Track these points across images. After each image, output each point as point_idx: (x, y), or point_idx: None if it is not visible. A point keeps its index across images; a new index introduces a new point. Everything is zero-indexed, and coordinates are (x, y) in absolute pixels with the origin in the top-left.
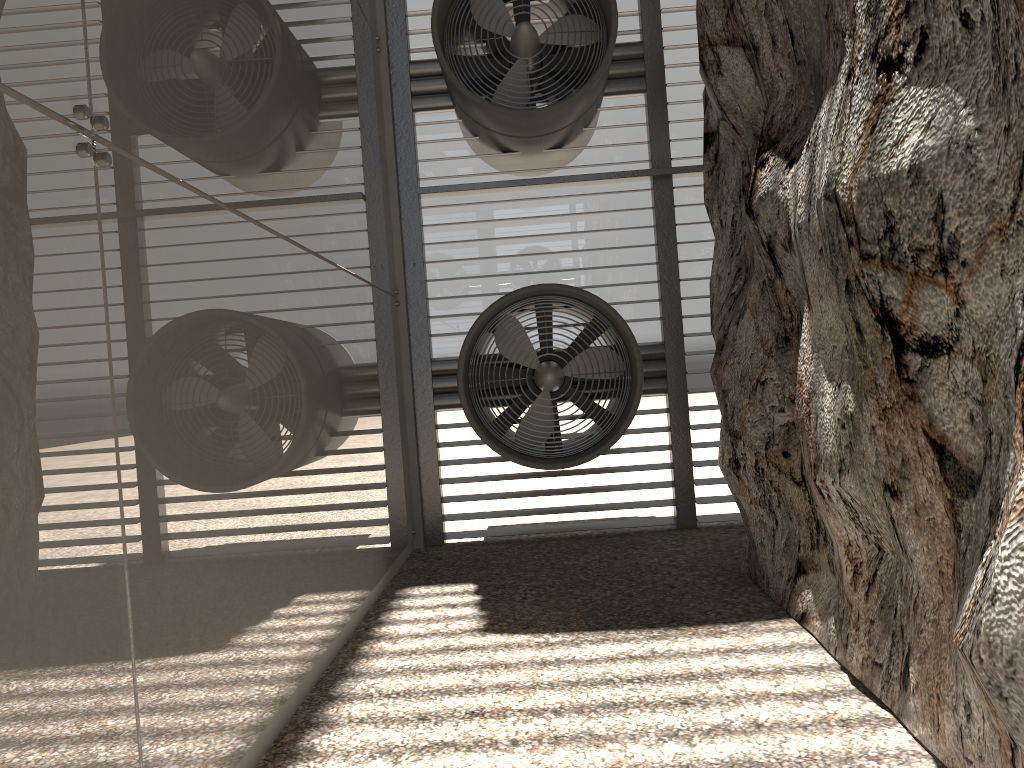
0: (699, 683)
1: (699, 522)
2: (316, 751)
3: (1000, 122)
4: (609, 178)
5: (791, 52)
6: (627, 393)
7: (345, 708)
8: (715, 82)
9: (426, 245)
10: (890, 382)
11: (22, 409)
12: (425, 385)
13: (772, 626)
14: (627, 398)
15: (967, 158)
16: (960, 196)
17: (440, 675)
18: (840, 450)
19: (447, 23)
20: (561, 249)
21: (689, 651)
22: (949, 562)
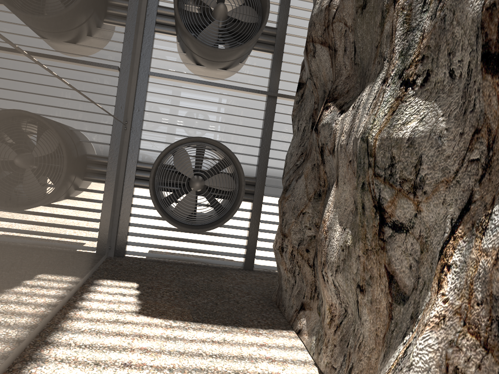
0: (245, 362)
1: (255, 268)
2: None
3: (458, 129)
4: (247, 91)
5: (353, 58)
6: (234, 200)
7: (54, 351)
8: (310, 60)
9: (147, 102)
10: (373, 238)
11: None
12: (131, 173)
13: (284, 334)
14: (233, 202)
15: (438, 142)
16: (430, 159)
17: (111, 337)
18: (338, 261)
19: None
20: (215, 120)
21: (242, 342)
22: (382, 331)
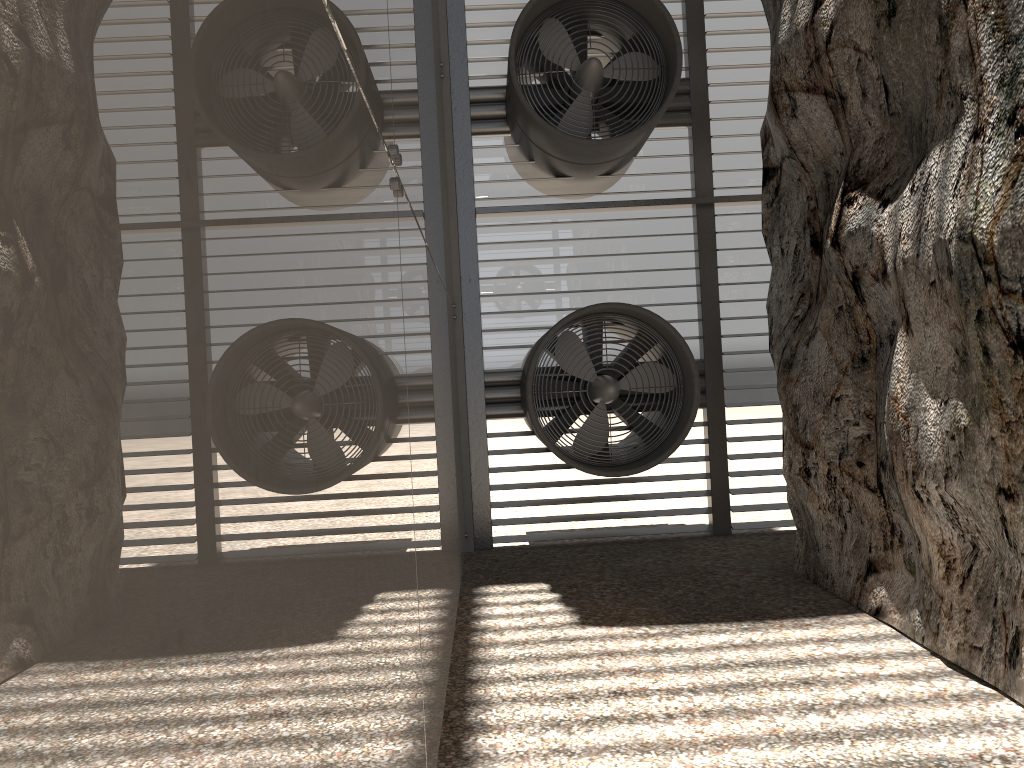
0: (810, 667)
1: (734, 529)
2: (488, 725)
3: None
4: (657, 204)
5: (883, 104)
6: (680, 406)
7: (491, 689)
8: (788, 124)
9: (480, 262)
10: (1018, 399)
11: (393, 406)
12: (478, 395)
13: (850, 619)
14: (680, 411)
15: None
16: None
17: (564, 661)
18: (947, 459)
19: (518, 55)
20: (608, 269)
21: (785, 640)
22: None
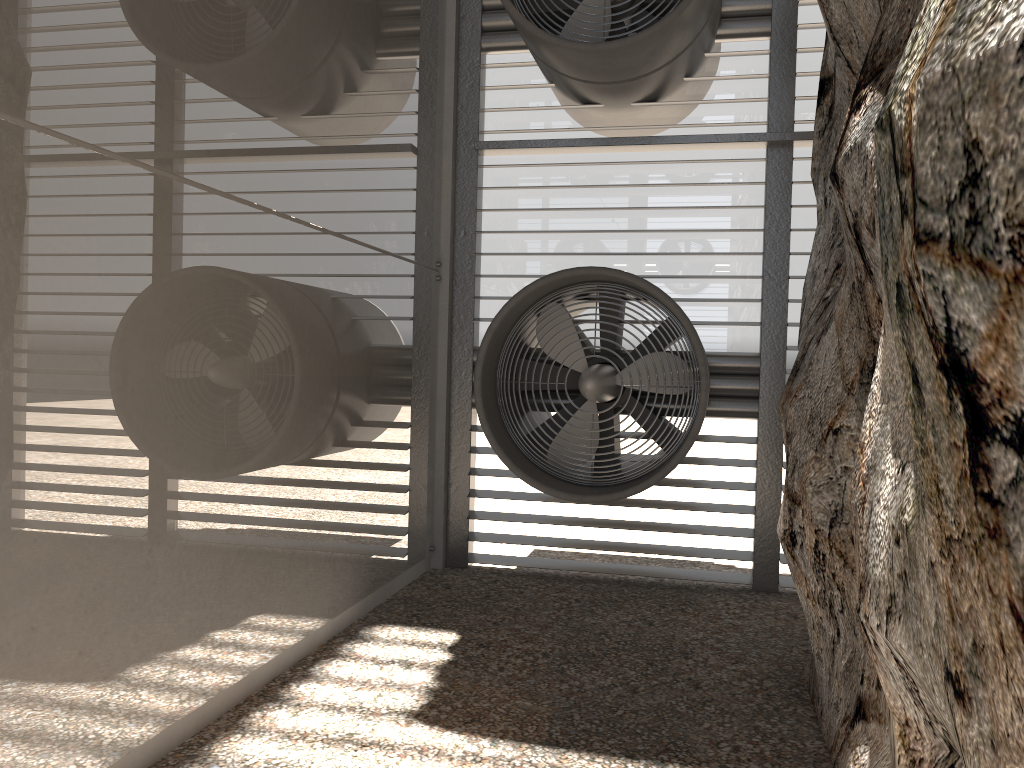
0: None
1: (780, 586)
2: None
3: None
4: (709, 142)
5: None
6: (691, 415)
7: None
8: None
9: (483, 212)
10: (960, 493)
11: None
12: (464, 377)
13: None
14: (691, 422)
15: None
16: None
17: None
18: (891, 579)
19: None
20: (643, 228)
21: None
22: None
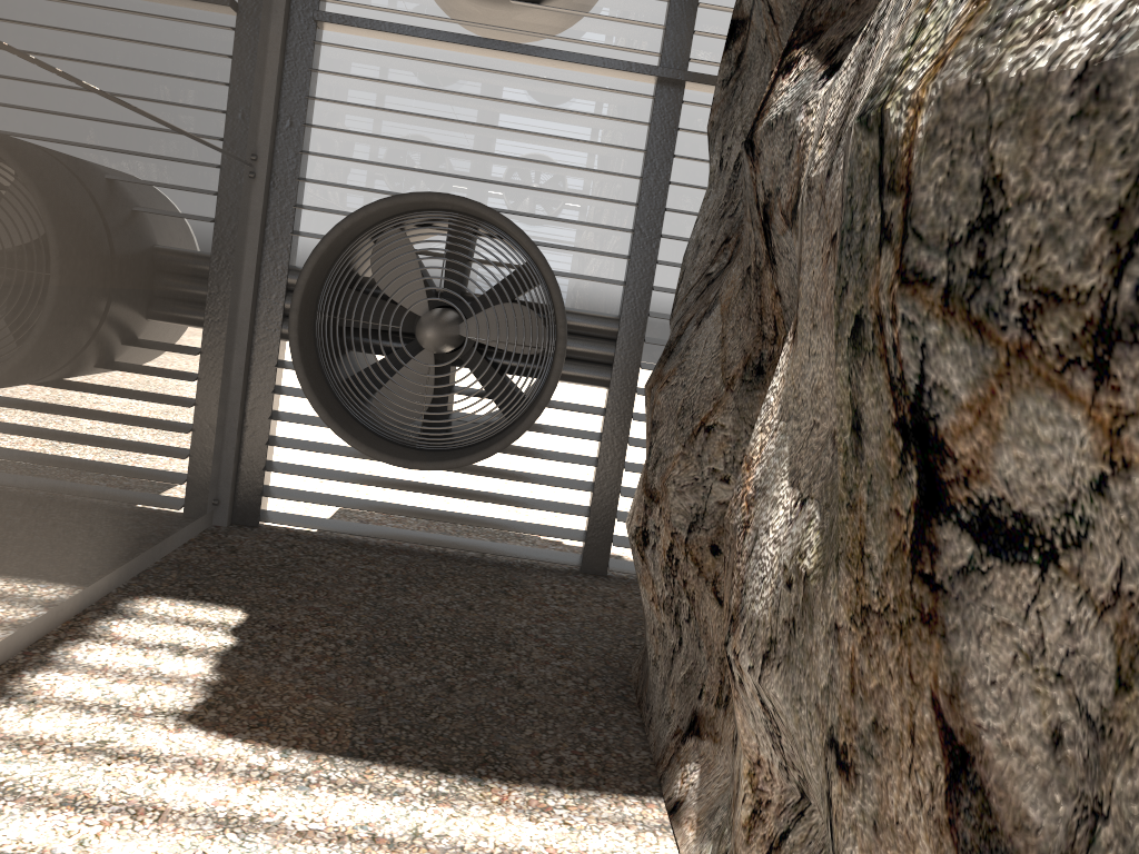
0: None
1: (610, 570)
2: None
3: None
4: (595, 65)
5: None
6: (541, 381)
7: None
8: None
9: (316, 101)
10: (892, 565)
11: None
12: (274, 302)
13: (626, 811)
14: (540, 388)
15: None
16: None
17: (36, 815)
18: (775, 622)
19: None
20: (508, 153)
21: (473, 846)
22: None
